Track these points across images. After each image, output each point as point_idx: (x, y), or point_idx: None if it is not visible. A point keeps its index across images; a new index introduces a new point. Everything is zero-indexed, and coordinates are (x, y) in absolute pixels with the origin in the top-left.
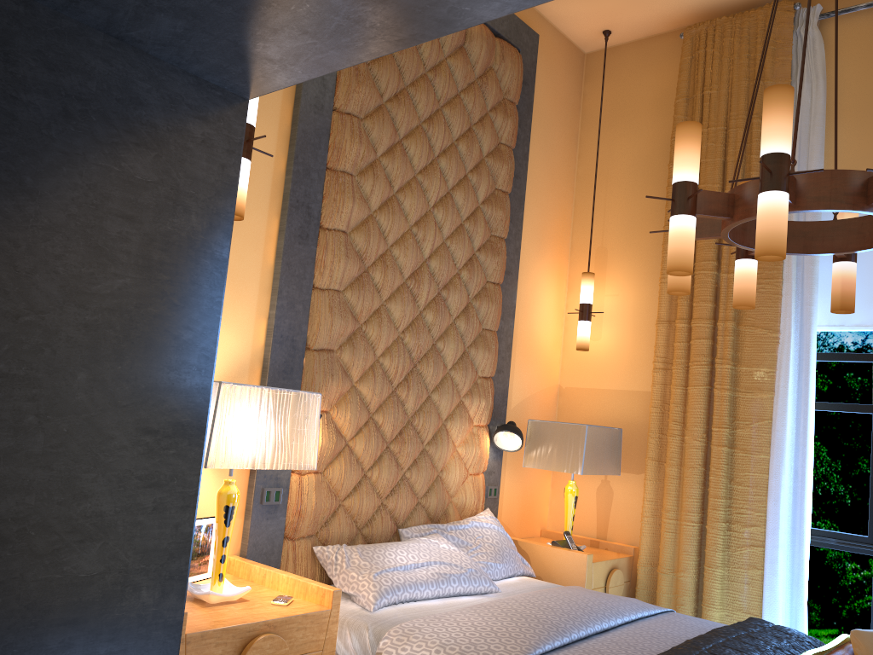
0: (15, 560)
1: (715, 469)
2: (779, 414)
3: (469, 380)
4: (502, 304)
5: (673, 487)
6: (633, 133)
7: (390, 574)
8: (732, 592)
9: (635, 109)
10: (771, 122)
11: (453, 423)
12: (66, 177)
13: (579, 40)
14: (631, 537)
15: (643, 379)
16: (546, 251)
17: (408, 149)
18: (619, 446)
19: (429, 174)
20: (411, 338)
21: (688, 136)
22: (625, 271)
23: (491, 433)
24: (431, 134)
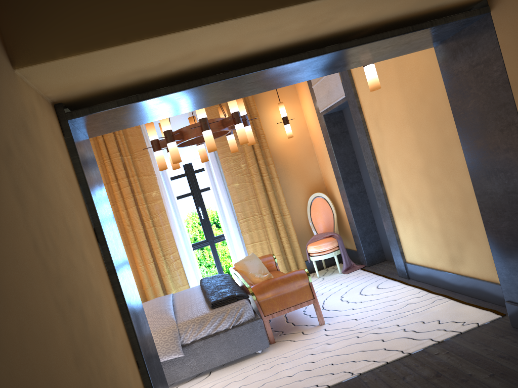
0: (138, 321)
1: (152, 237)
2: (168, 207)
3: None
4: None
5: (138, 252)
6: None
7: None
8: (175, 281)
9: None
10: None
11: None
12: (94, 186)
13: None
14: None
15: None
16: None
17: None
18: None
19: None
20: None
21: None
22: None
23: None
24: None
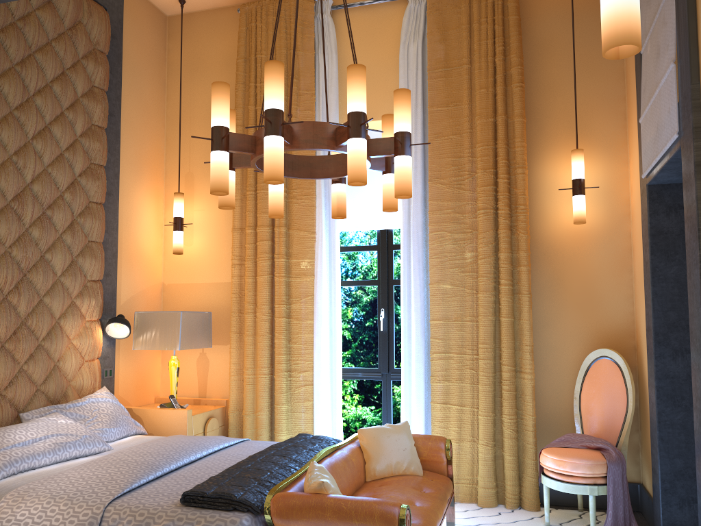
0: None
1: (278, 334)
2: (318, 291)
3: (79, 284)
4: (106, 219)
5: (251, 351)
6: (208, 83)
7: (8, 451)
8: (294, 420)
9: (209, 65)
10: (270, 87)
11: (67, 320)
12: None
13: (160, 5)
14: (224, 393)
15: (226, 273)
16: (143, 175)
17: (2, 88)
18: (210, 325)
19: (25, 110)
20: (19, 251)
21: (220, 93)
22: (208, 191)
23: (103, 326)
24: (25, 75)
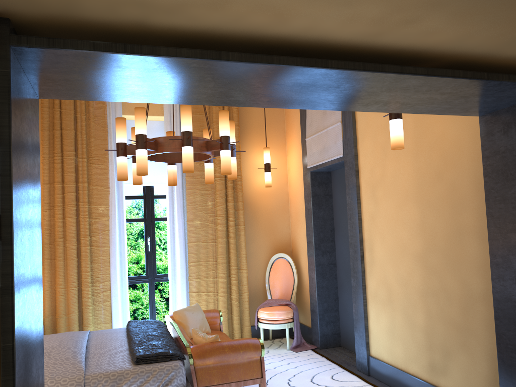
0: (27, 376)
1: (85, 258)
2: (113, 227)
3: None
4: None
5: (62, 271)
6: None
7: None
8: (97, 315)
9: None
10: (187, 118)
11: None
12: (23, 156)
13: None
14: None
15: None
16: None
17: None
18: None
19: None
20: None
21: (143, 114)
22: None
23: None
24: None
